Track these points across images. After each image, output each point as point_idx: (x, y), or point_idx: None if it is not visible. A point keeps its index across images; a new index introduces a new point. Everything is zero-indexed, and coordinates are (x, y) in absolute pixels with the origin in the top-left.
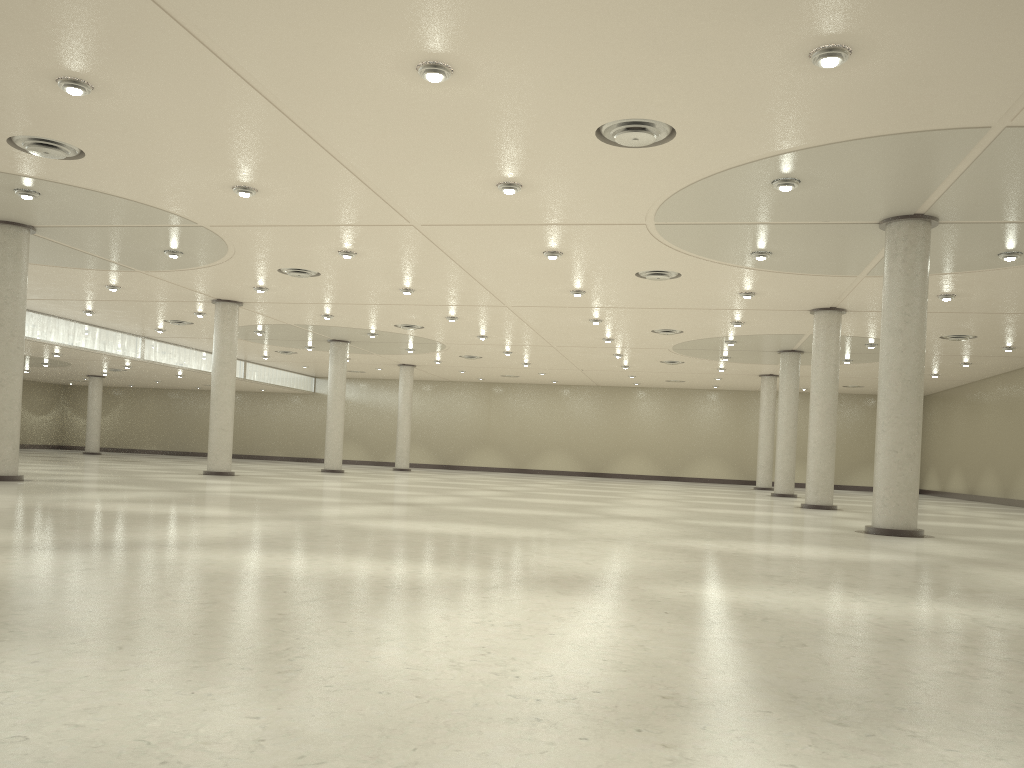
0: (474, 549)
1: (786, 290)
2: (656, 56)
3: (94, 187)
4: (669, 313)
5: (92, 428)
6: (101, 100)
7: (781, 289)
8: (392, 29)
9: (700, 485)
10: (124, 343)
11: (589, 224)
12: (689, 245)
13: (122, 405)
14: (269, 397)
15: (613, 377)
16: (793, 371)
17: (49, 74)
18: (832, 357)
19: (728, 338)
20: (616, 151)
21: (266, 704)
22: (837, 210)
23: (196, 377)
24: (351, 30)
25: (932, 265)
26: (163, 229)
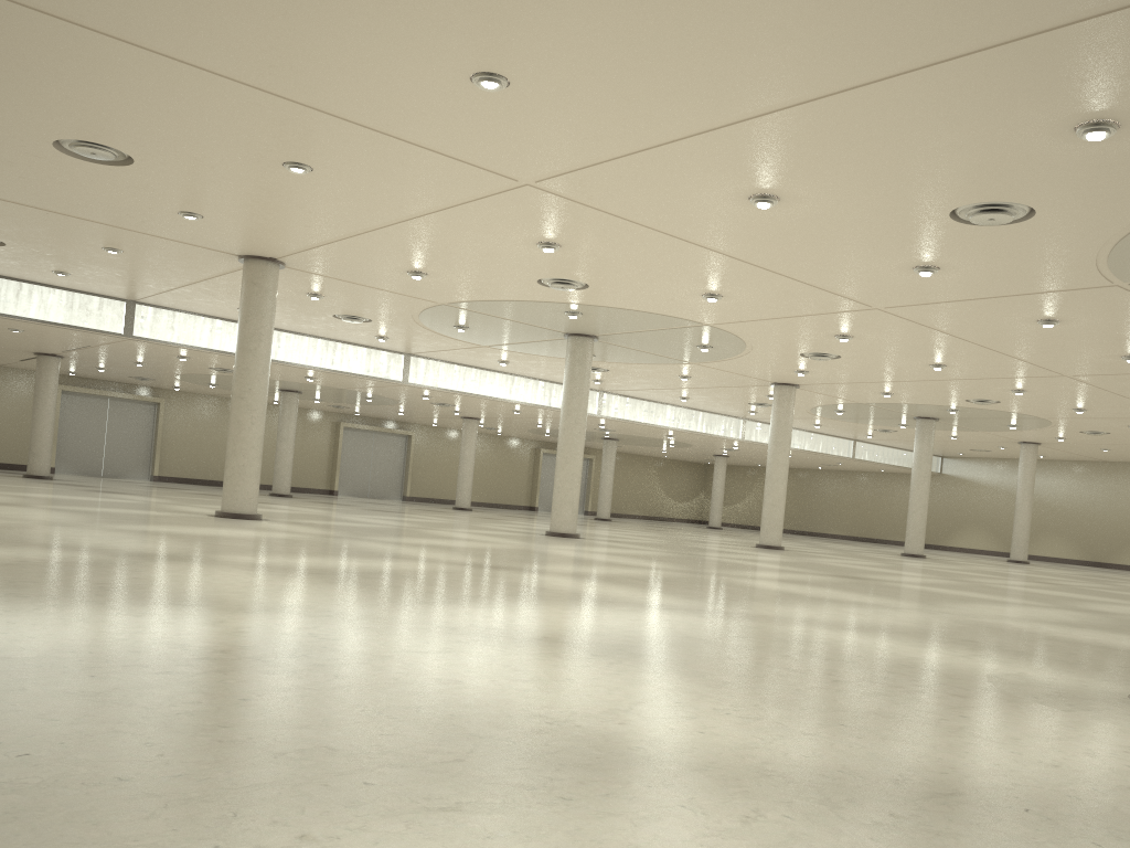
0: (759, 598)
1: None
2: (930, 159)
3: (611, 305)
4: None
5: (715, 504)
6: (570, 251)
7: None
8: (707, 181)
9: None
10: (725, 425)
11: (1052, 291)
12: None
13: (753, 484)
14: (892, 478)
15: None
16: None
17: (531, 241)
18: None
19: None
20: (992, 229)
21: (363, 607)
22: None
23: (805, 456)
24: (681, 186)
25: None
26: (681, 330)
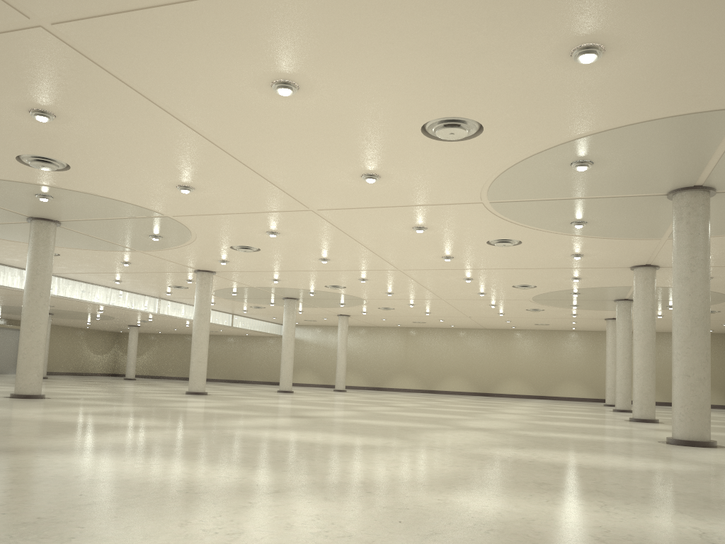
0: (306, 455)
1: (607, 251)
2: (448, 64)
3: (85, 190)
4: (521, 272)
5: (130, 361)
6: (64, 125)
7: (603, 251)
8: (243, 55)
9: (562, 402)
10: (146, 302)
11: (440, 204)
12: (521, 218)
13: (154, 346)
14: (252, 339)
15: (494, 322)
16: (626, 315)
17: (23, 107)
18: (649, 303)
19: (572, 290)
20: (441, 145)
21: None
22: (630, 185)
23: None
24: (214, 58)
25: (720, 228)
26: (142, 219)
